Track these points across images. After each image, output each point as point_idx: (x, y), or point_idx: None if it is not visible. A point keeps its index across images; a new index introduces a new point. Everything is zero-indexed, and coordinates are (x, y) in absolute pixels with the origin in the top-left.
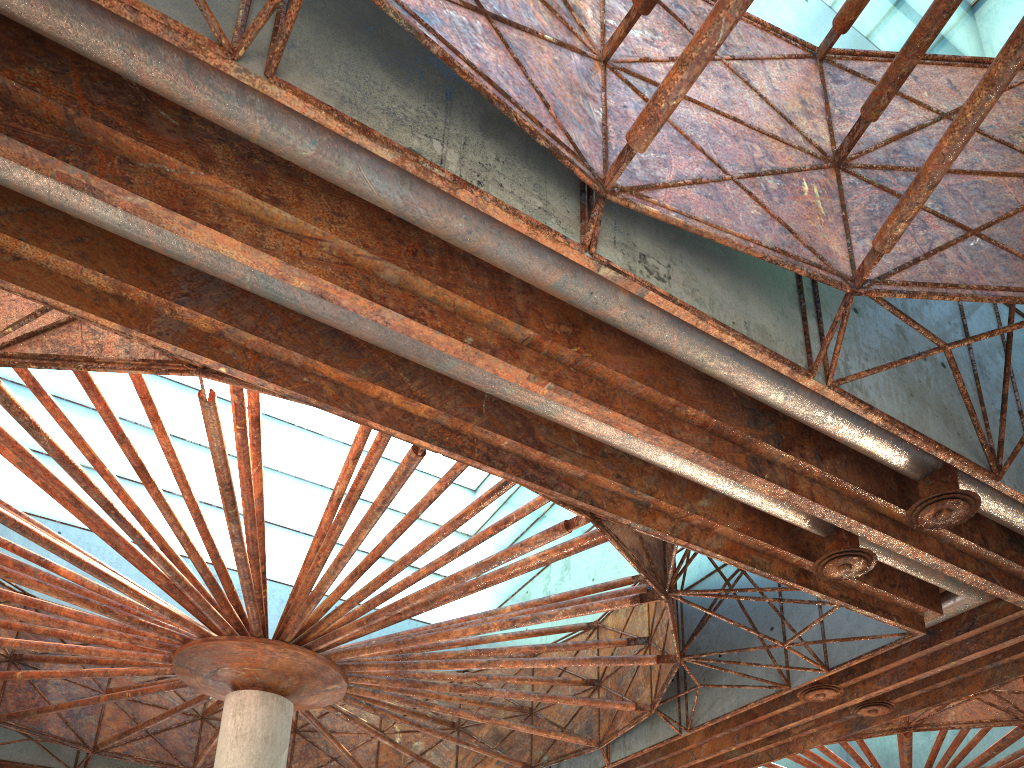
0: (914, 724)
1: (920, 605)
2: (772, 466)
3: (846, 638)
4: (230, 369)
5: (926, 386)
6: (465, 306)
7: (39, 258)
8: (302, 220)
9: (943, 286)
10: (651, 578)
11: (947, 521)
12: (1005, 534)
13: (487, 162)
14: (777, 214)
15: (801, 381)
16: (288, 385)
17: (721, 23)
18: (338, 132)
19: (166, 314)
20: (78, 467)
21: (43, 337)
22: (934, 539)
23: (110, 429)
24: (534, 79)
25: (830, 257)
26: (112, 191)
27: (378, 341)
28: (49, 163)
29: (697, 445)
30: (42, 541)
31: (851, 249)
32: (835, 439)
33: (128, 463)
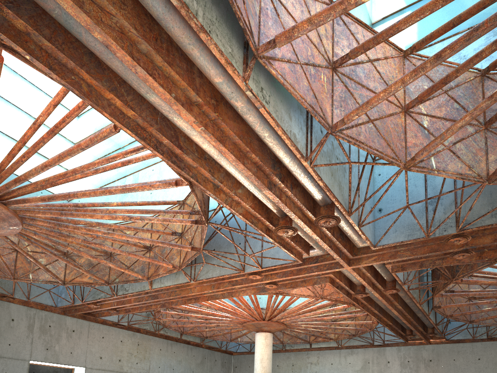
0: (281, 292)
1: (303, 251)
2: (275, 187)
3: (274, 258)
4: (32, 59)
5: (336, 172)
6: (174, 77)
7: None
8: (107, 2)
9: (359, 142)
10: (204, 215)
11: (327, 225)
12: (339, 231)
13: (213, 20)
14: (312, 87)
15: (302, 162)
16: (64, 79)
17: (330, 16)
18: None
19: None
20: None
21: None
22: (318, 229)
23: None
24: None
25: (326, 114)
26: None
27: (119, 72)
28: None
29: (252, 172)
30: None
31: (332, 112)
32: (300, 182)
33: None
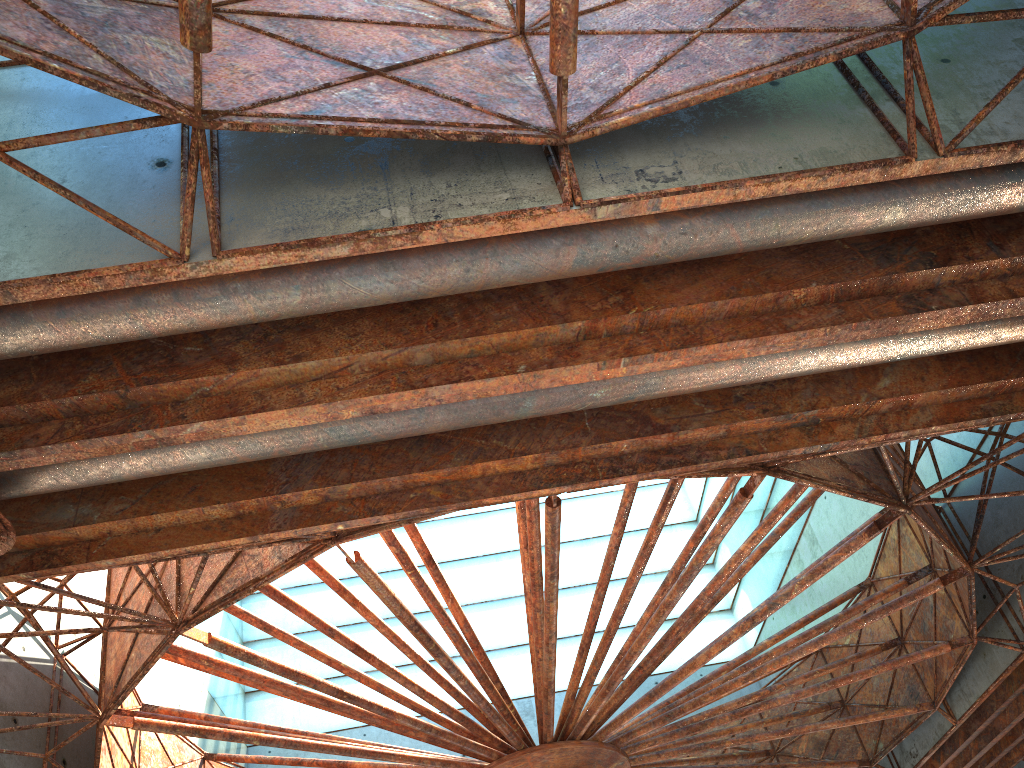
0: None
1: None
2: (937, 292)
3: None
4: (345, 523)
5: None
6: (503, 340)
7: (171, 520)
8: (324, 359)
9: None
10: (876, 497)
11: None
12: None
13: (439, 195)
14: (772, 26)
15: (903, 173)
16: (398, 509)
17: None
18: (293, 260)
19: (279, 508)
20: (300, 672)
21: (221, 582)
22: None
23: (319, 629)
24: (447, 92)
25: (860, 21)
26: (175, 432)
27: (454, 424)
28: (124, 440)
29: (825, 323)
30: (312, 747)
31: None
32: (1005, 213)
33: (393, 653)
